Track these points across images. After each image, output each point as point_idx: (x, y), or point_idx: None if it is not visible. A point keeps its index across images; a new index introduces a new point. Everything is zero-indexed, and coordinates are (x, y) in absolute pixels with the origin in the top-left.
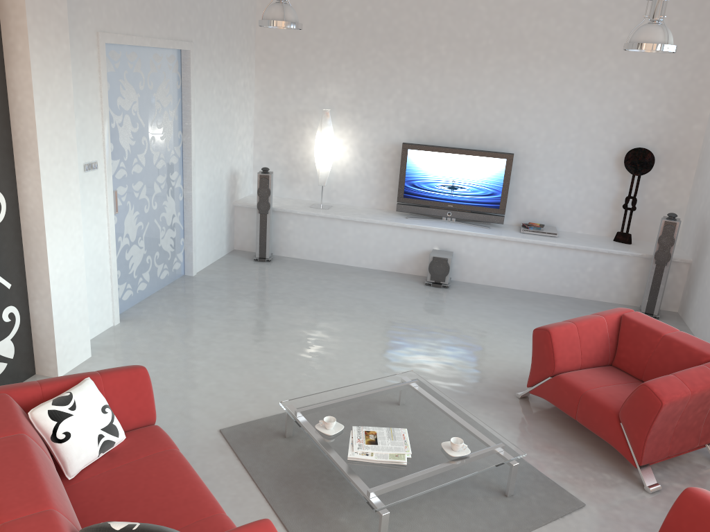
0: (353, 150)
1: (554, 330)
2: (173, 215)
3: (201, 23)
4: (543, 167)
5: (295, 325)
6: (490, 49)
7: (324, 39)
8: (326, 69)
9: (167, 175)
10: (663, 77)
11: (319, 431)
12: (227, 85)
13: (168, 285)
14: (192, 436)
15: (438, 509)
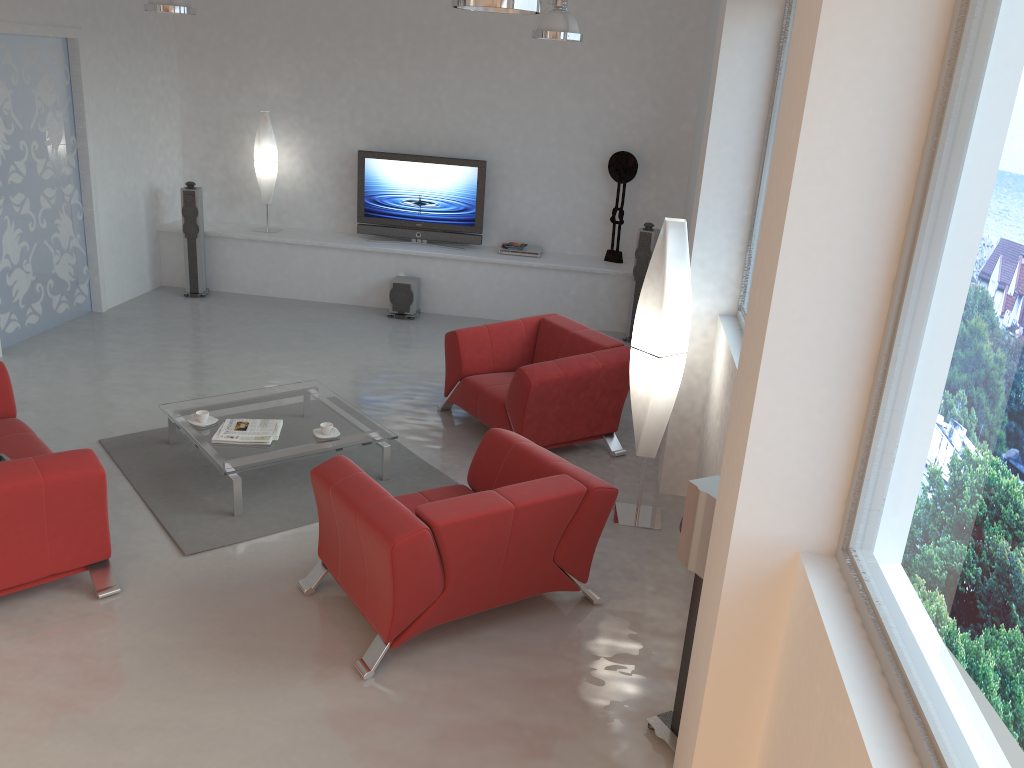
0: (304, 161)
1: (461, 332)
2: (71, 237)
3: (92, 6)
4: (524, 177)
5: (214, 355)
6: (453, 38)
7: (259, 26)
8: (264, 62)
9: (58, 188)
10: (645, 70)
11: (191, 423)
12: (137, 82)
13: (69, 321)
14: (68, 445)
15: (308, 490)
